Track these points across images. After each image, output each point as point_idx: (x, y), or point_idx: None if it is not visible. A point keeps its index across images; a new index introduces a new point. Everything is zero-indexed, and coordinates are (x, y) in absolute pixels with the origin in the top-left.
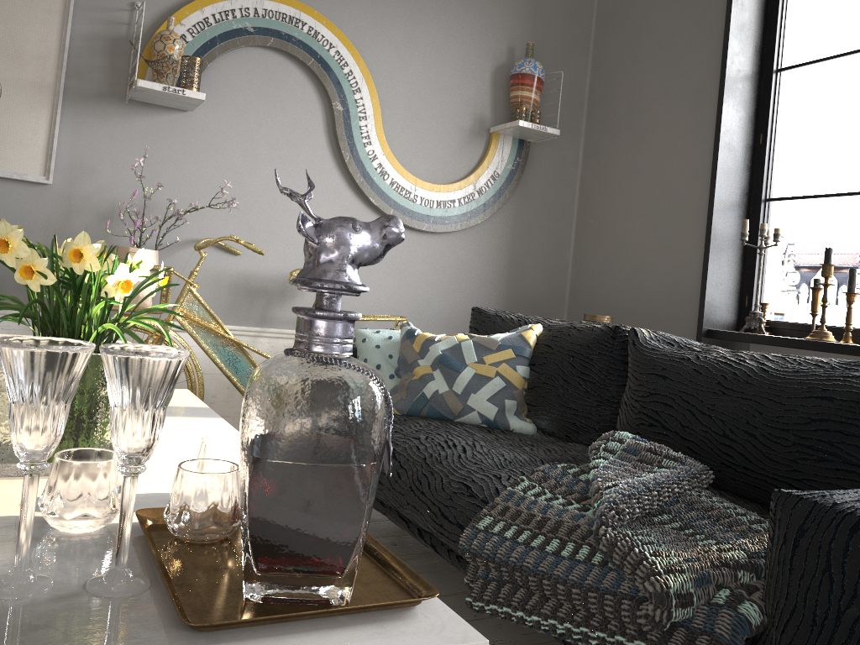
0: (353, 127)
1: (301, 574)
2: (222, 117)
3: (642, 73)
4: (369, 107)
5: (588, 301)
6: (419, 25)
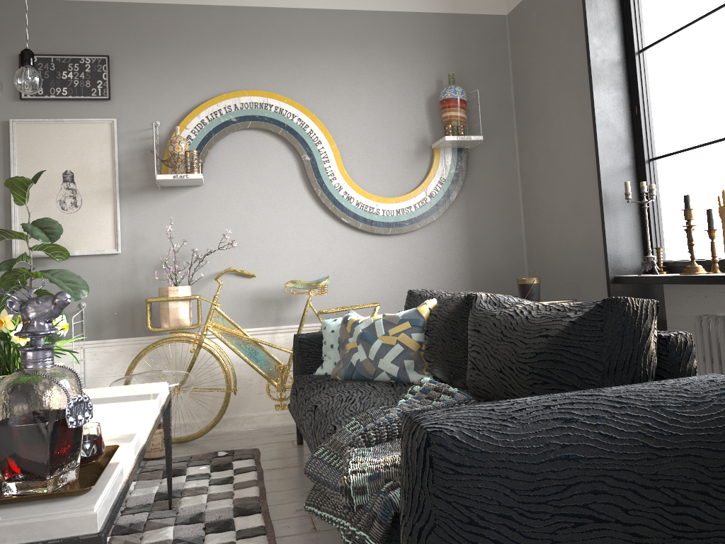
0: (320, 169)
1: (22, 481)
2: (225, 184)
3: (543, 75)
4: (329, 152)
5: (539, 265)
6: (360, 83)
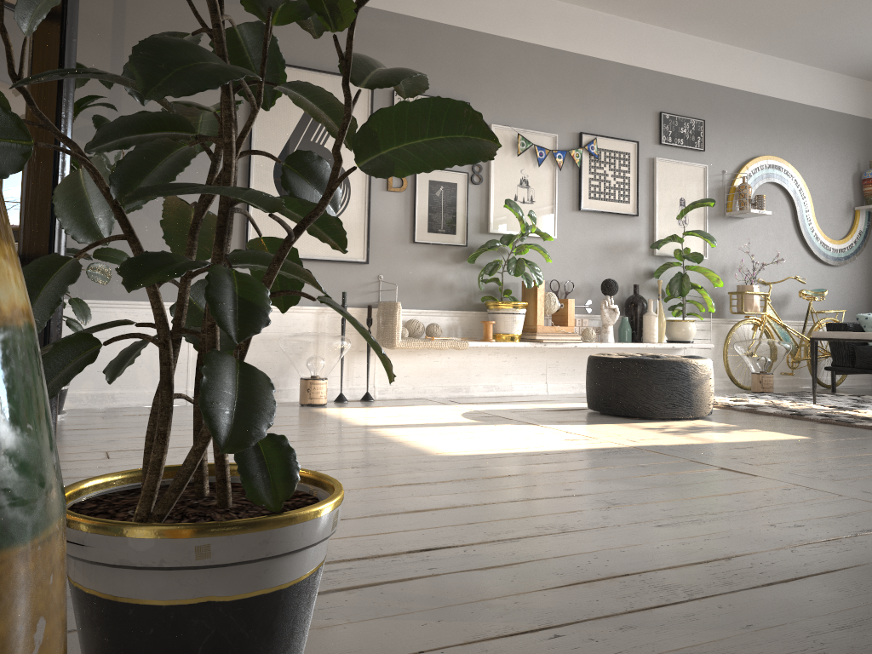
0: (803, 216)
1: None
2: (755, 219)
3: None
4: (808, 205)
5: None
6: (821, 159)
